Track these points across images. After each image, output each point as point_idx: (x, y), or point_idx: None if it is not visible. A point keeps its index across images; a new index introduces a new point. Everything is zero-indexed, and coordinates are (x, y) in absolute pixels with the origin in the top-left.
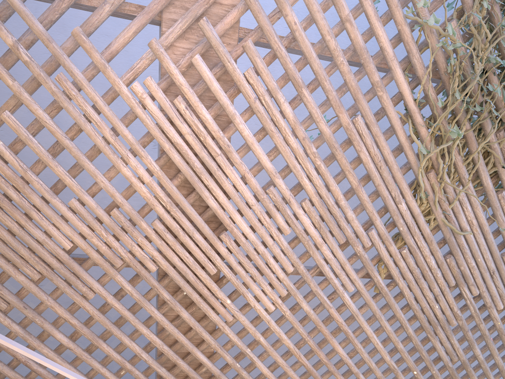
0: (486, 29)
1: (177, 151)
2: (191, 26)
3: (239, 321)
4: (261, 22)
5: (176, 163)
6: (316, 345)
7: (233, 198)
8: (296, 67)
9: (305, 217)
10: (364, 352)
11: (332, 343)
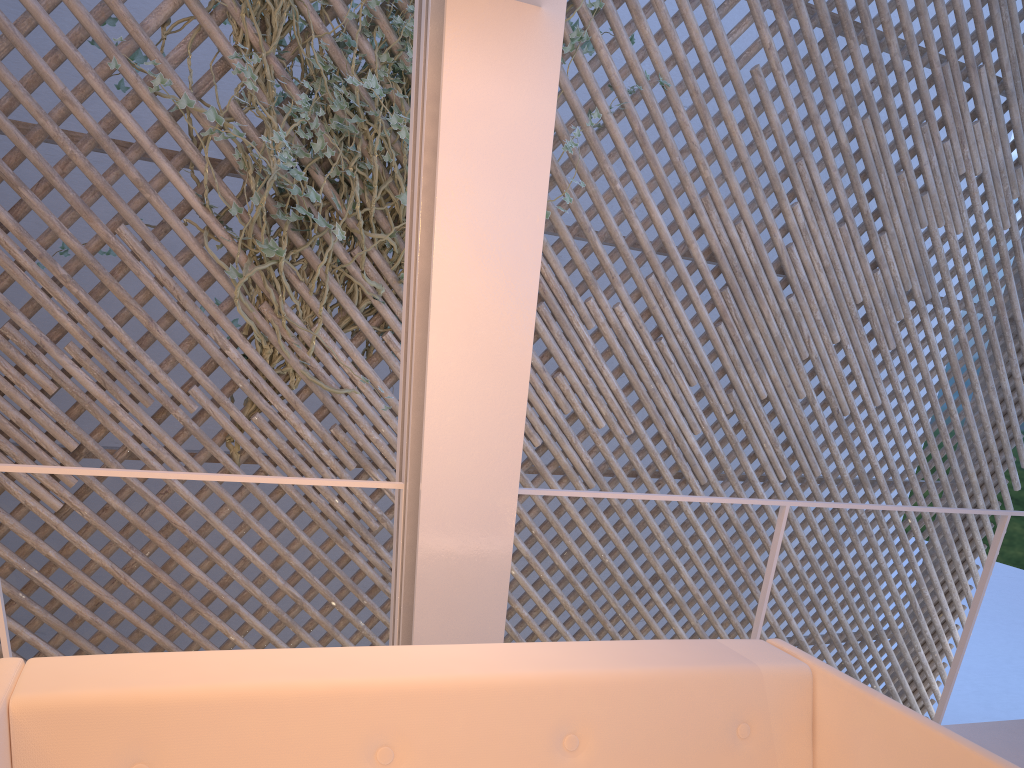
0: (268, 116)
1: None
2: None
3: (6, 525)
4: None
5: None
6: (150, 562)
7: None
8: (11, 157)
9: (76, 368)
10: (237, 572)
11: (177, 559)
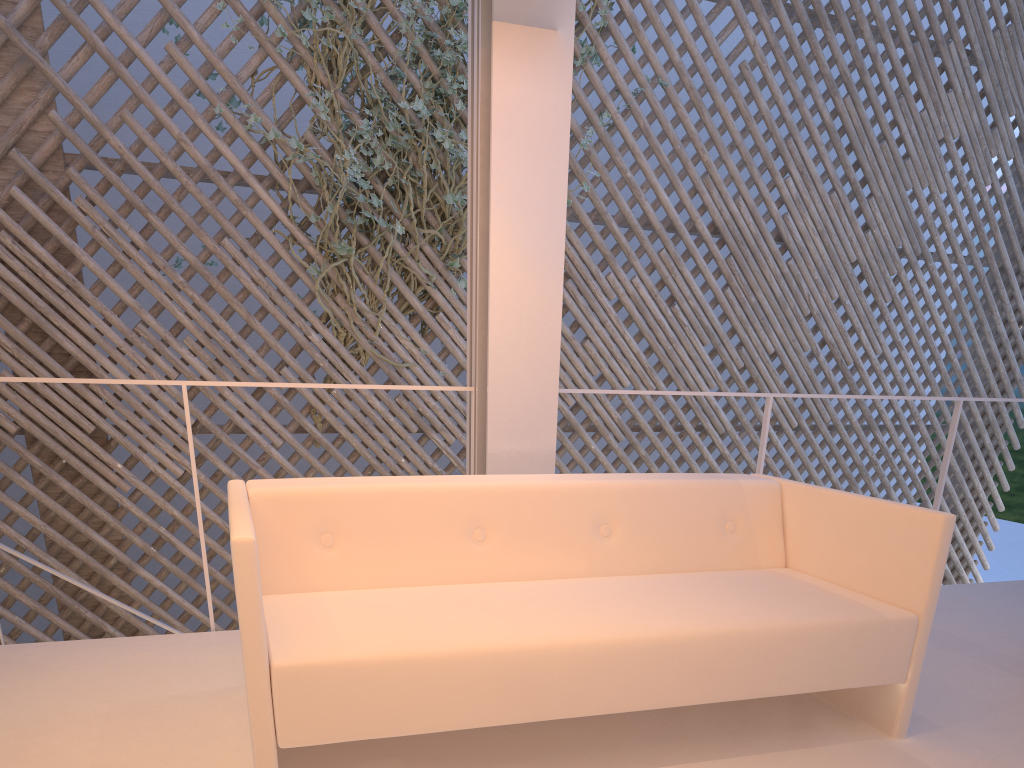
0: (338, 139)
1: (17, 291)
2: (6, 156)
3: (140, 490)
4: (81, 149)
5: (15, 303)
6: None
7: (94, 339)
8: (139, 191)
9: (192, 357)
10: None
11: None
